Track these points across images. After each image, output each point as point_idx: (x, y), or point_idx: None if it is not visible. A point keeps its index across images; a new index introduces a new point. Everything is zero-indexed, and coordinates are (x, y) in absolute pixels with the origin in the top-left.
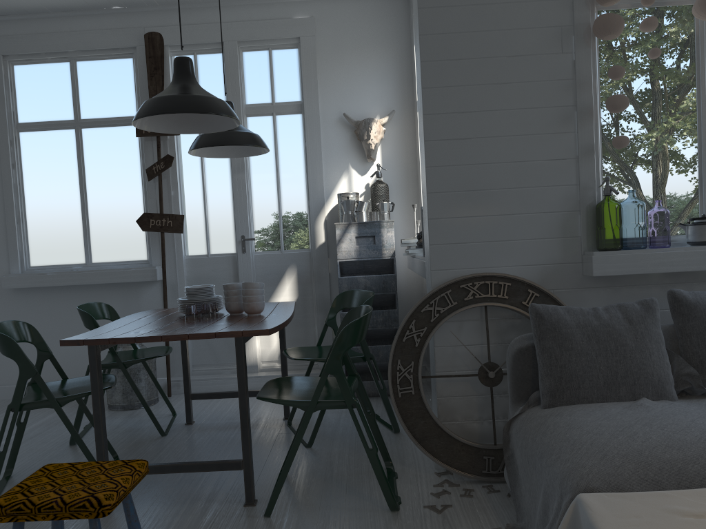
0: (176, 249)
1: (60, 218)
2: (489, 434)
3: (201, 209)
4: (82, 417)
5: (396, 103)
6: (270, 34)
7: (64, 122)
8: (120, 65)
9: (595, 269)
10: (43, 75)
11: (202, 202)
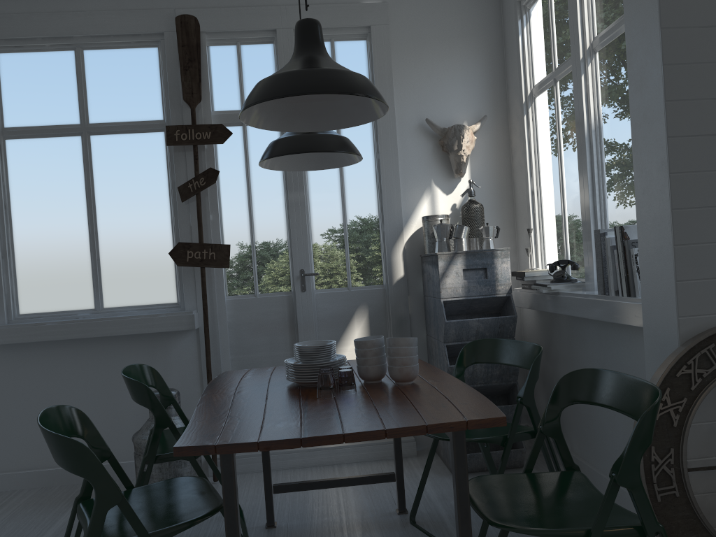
0: (216, 288)
1: (60, 250)
2: None
3: (247, 237)
4: None
5: (487, 108)
6: (334, 21)
7: (67, 127)
8: (141, 55)
9: None
10: (38, 66)
11: (248, 228)
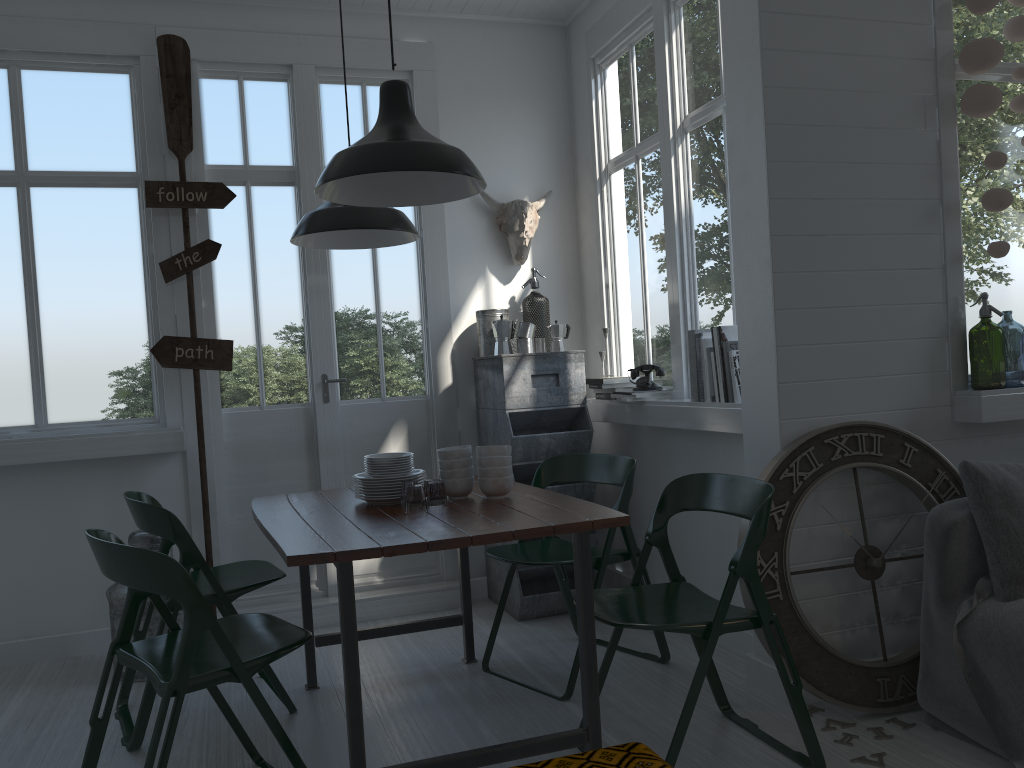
0: (209, 398)
1: None
2: (852, 647)
3: (251, 332)
4: (154, 698)
5: (552, 181)
6: (367, 60)
7: None
8: (105, 83)
9: (984, 413)
10: None
11: (252, 319)
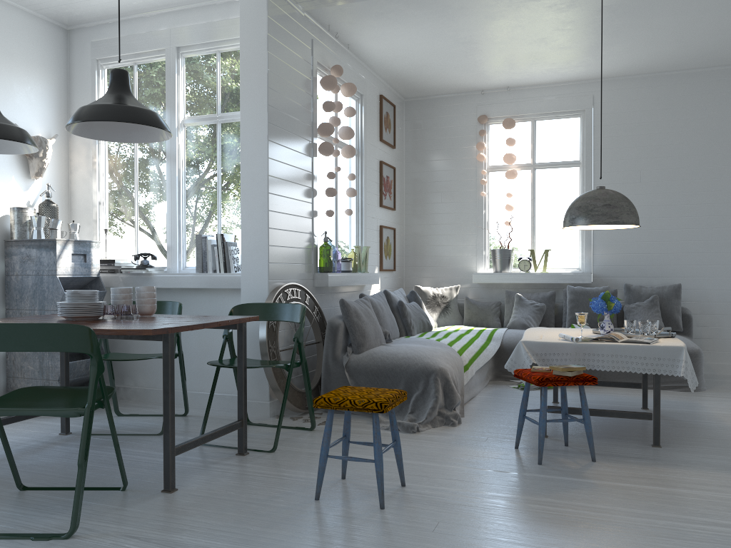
0: None
1: None
2: None
3: None
4: None
5: (55, 128)
6: None
7: None
8: None
9: (329, 282)
10: None
11: None
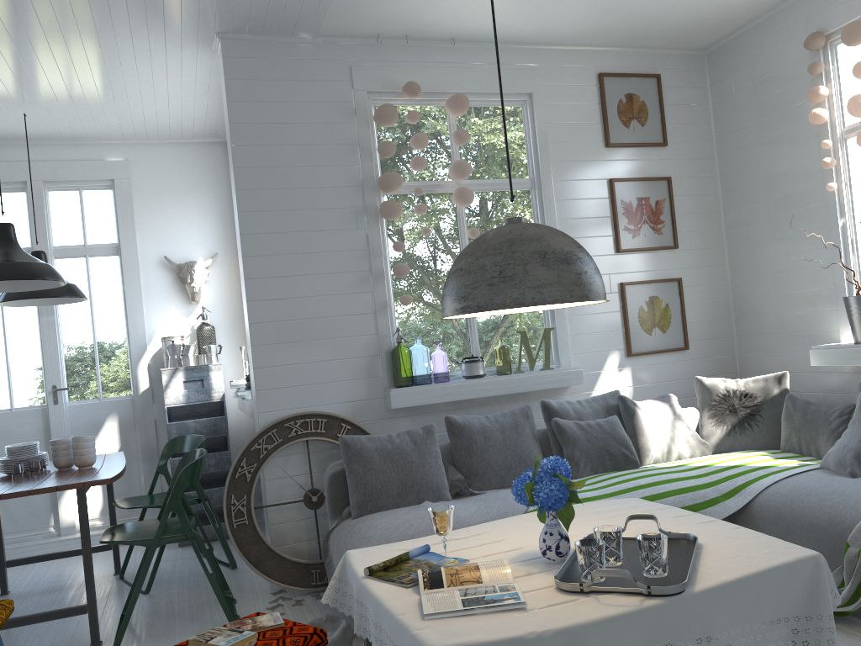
0: None
1: None
2: (317, 552)
3: (2, 359)
4: None
5: (219, 246)
6: (81, 175)
7: None
8: None
9: (393, 403)
10: None
11: (3, 351)
